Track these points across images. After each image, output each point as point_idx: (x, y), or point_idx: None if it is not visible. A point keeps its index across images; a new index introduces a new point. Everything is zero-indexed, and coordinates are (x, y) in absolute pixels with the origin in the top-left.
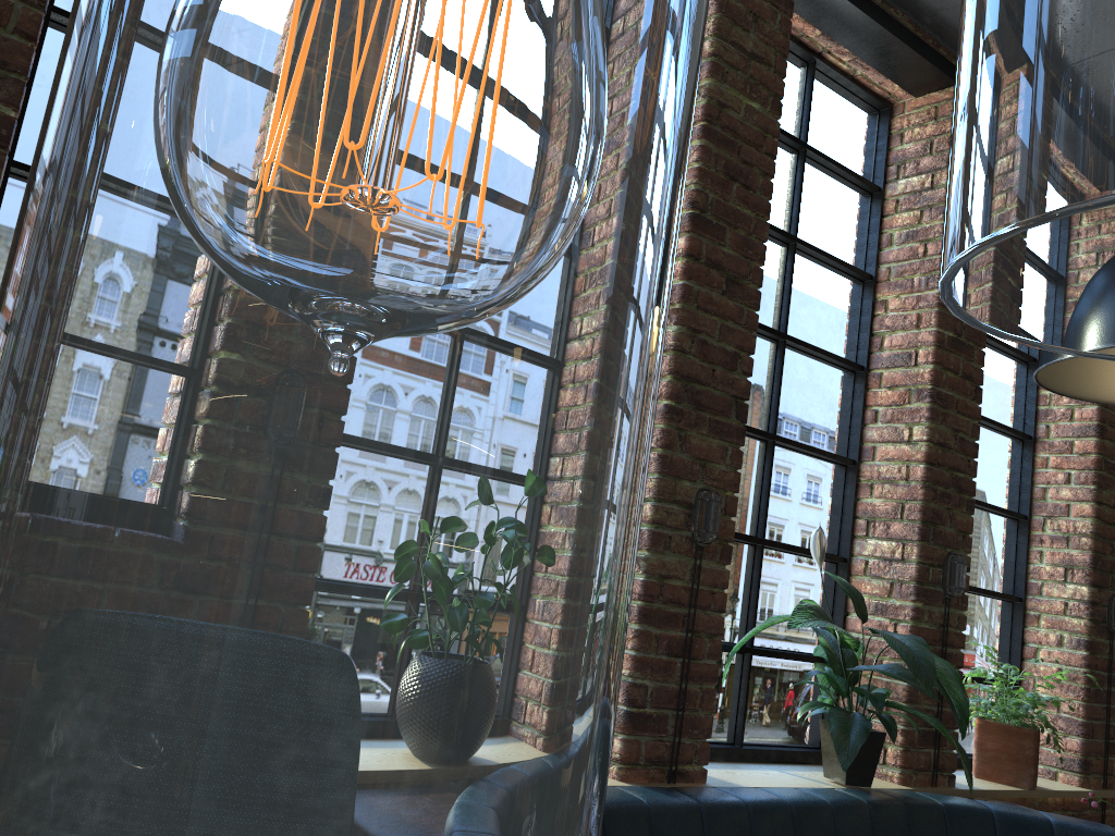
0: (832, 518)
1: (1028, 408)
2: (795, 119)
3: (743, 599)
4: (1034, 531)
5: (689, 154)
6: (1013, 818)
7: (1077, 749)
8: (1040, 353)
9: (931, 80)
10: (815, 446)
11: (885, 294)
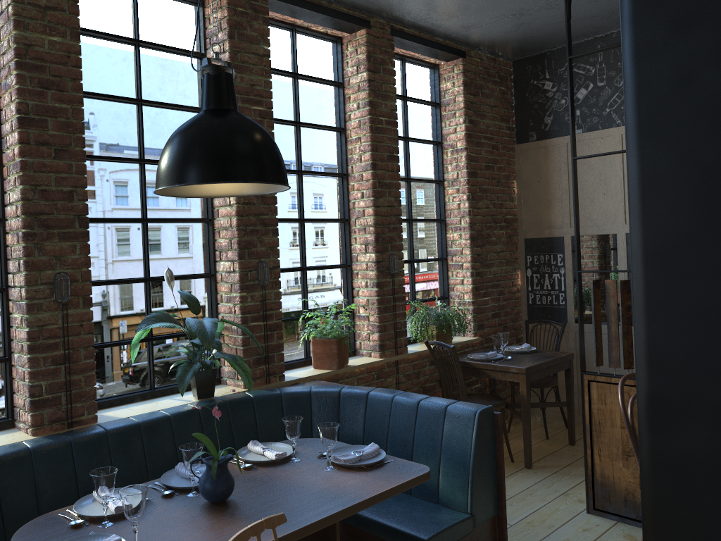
0: (202, 254)
1: (343, 158)
2: (129, 24)
3: (143, 313)
4: (352, 227)
5: (13, 79)
6: (291, 394)
7: (377, 339)
8: (345, 124)
9: None
10: (182, 217)
11: None
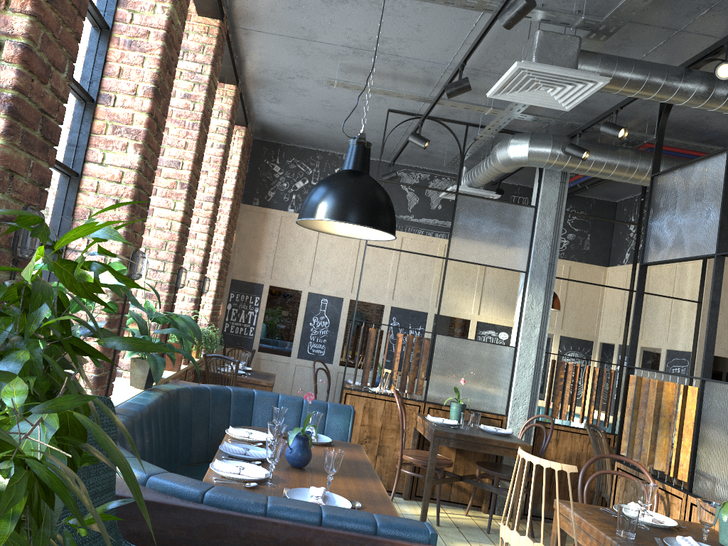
0: None
1: None
2: None
3: None
4: None
5: (155, 48)
6: (198, 390)
7: None
8: None
9: (212, 13)
10: None
11: (169, 124)
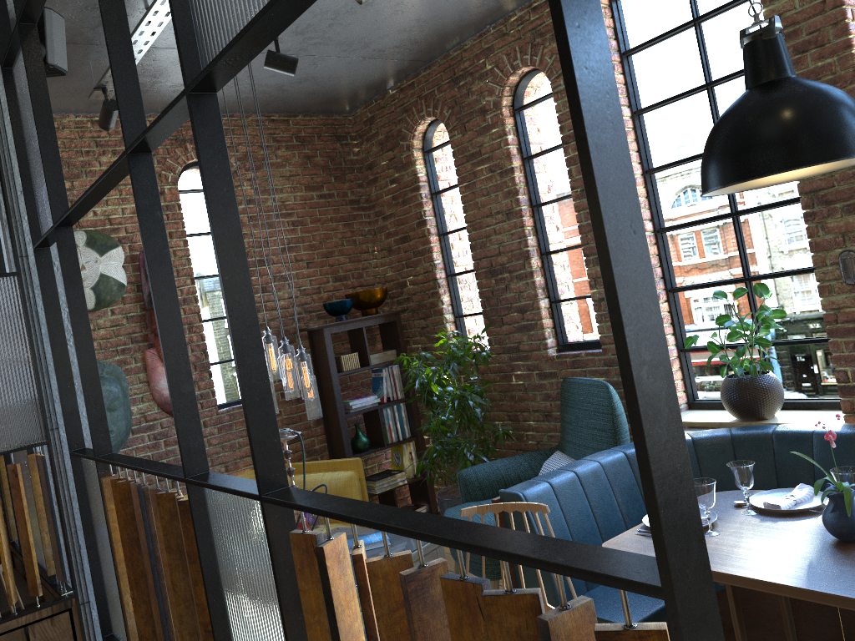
0: None
1: None
2: None
3: None
4: None
5: None
6: None
7: None
8: None
9: None
10: None
11: None
